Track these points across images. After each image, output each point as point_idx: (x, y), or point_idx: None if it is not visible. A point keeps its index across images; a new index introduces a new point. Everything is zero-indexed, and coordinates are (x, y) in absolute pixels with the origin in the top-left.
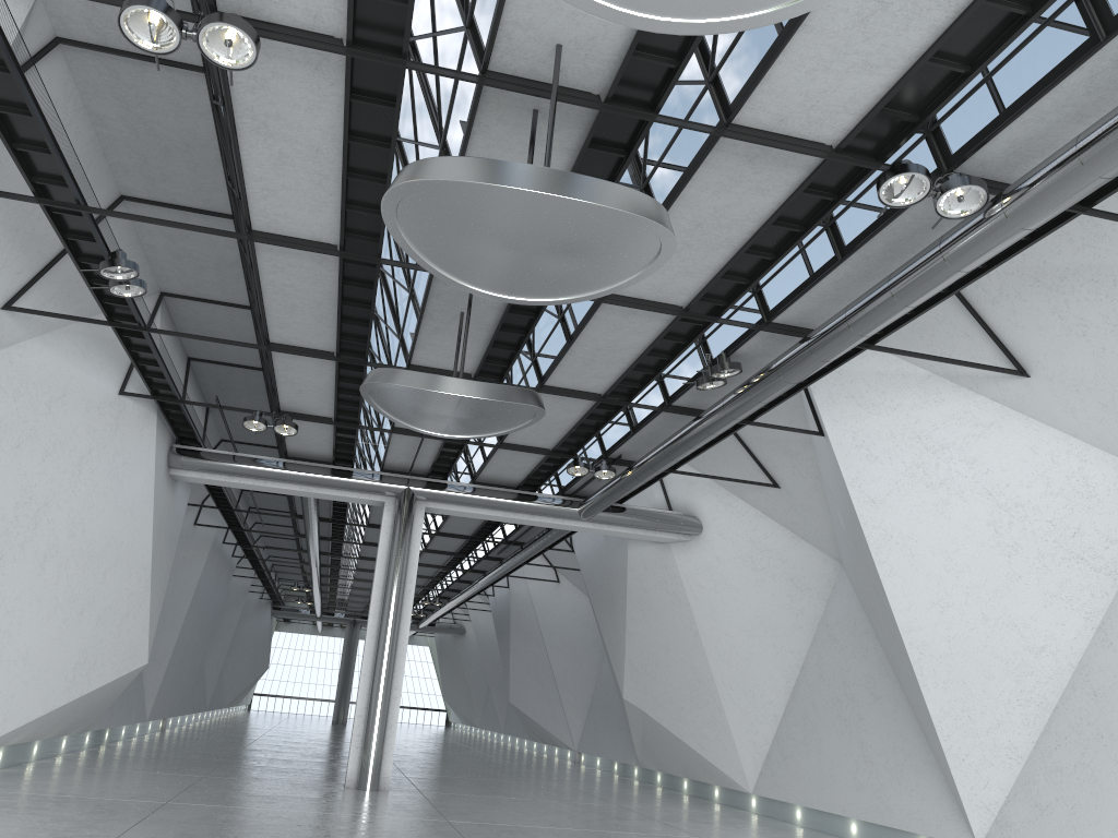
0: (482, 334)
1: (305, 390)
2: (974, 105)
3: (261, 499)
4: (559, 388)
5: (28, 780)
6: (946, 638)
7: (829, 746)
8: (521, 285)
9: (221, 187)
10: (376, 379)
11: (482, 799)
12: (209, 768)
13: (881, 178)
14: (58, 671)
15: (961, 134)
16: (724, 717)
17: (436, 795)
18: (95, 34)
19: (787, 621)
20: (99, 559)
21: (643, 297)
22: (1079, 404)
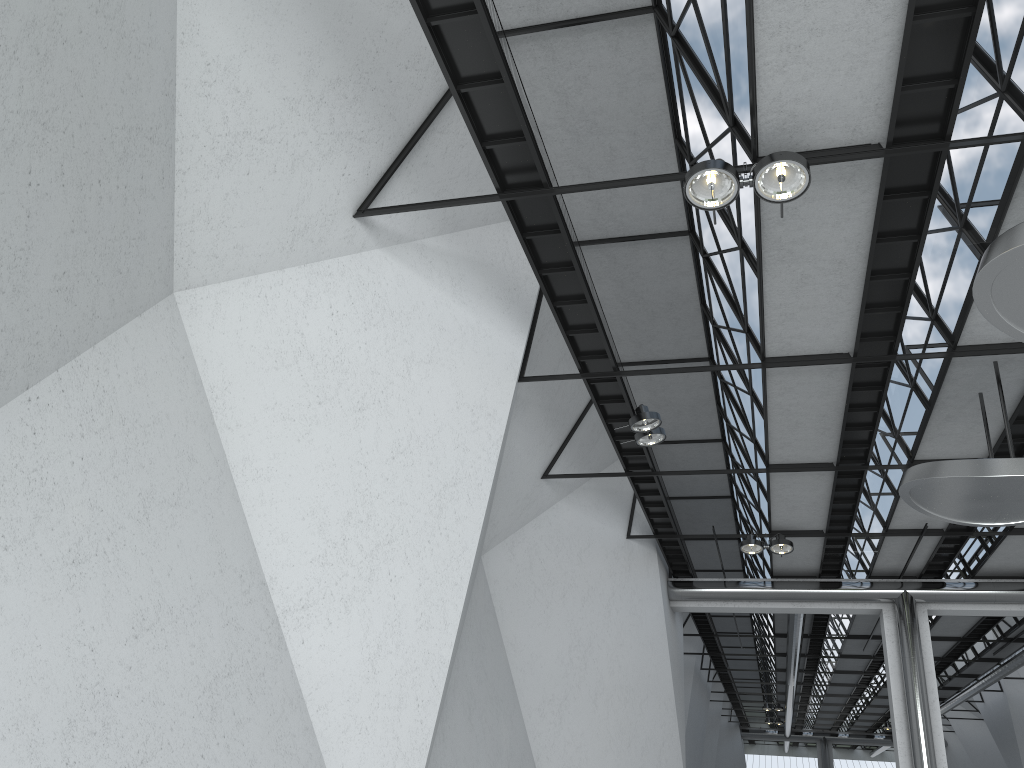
0: (1000, 412)
1: (798, 505)
2: None
3: (724, 623)
4: None
5: None
6: None
7: None
8: None
9: (698, 334)
10: (920, 475)
11: None
12: None
13: None
14: None
15: None
16: None
17: None
18: (598, 230)
19: None
20: (634, 692)
21: None
22: None
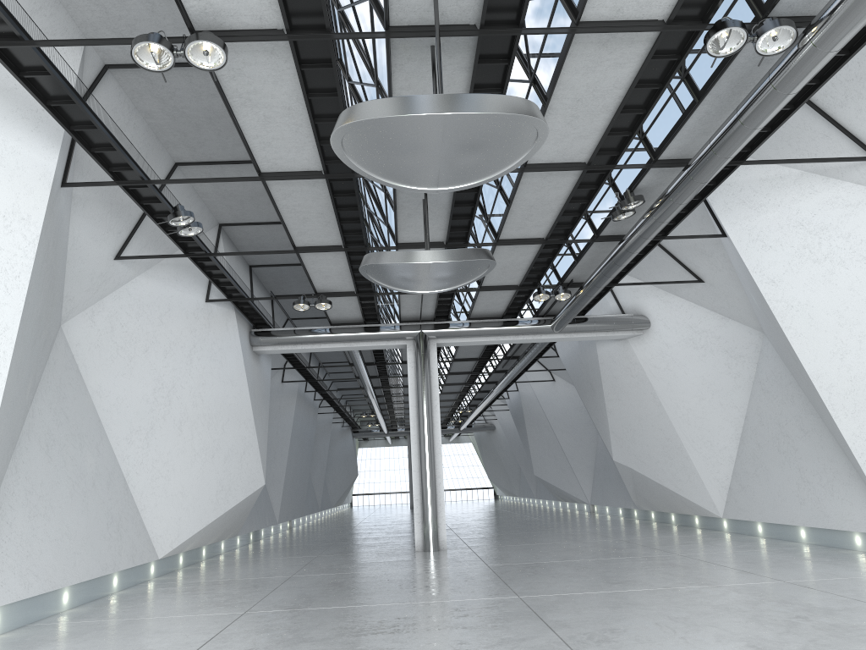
0: (442, 212)
1: (329, 275)
2: None
3: (326, 356)
4: (511, 240)
5: (201, 573)
6: (848, 379)
7: (774, 474)
8: (444, 179)
9: (239, 142)
10: (367, 261)
11: (514, 547)
12: (321, 550)
13: (706, 37)
14: (206, 498)
15: None
16: (691, 463)
17: (480, 549)
18: (129, 56)
19: (728, 383)
20: (217, 418)
21: (553, 161)
22: None
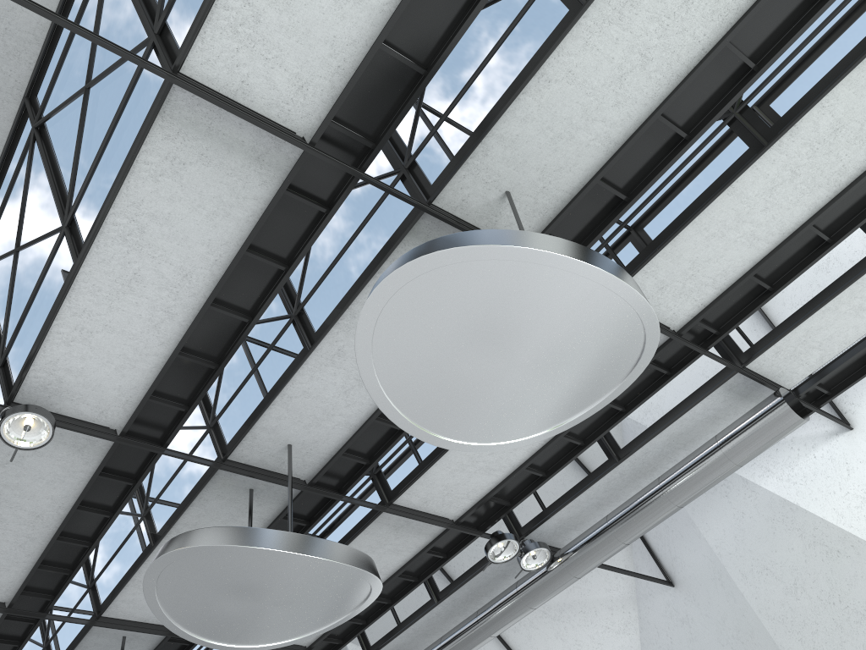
0: None
1: None
2: (535, 495)
3: None
4: None
5: None
6: None
7: None
8: (245, 633)
9: None
10: None
11: None
12: None
13: (489, 542)
14: None
15: (527, 513)
16: None
17: None
18: None
19: None
20: None
21: None
22: None
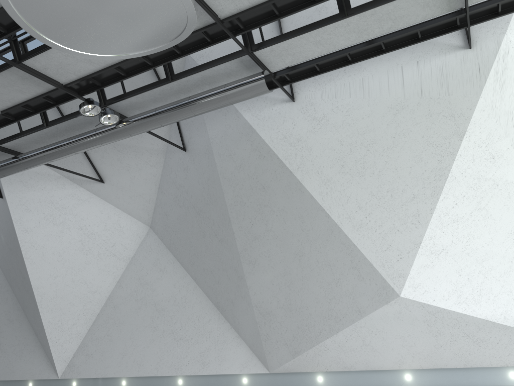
0: None
1: None
2: (119, 84)
3: None
4: None
5: None
6: (55, 290)
7: None
8: None
9: None
10: None
11: None
12: None
13: (83, 103)
14: None
15: (112, 93)
16: None
17: None
18: None
19: None
20: None
21: None
22: (121, 195)
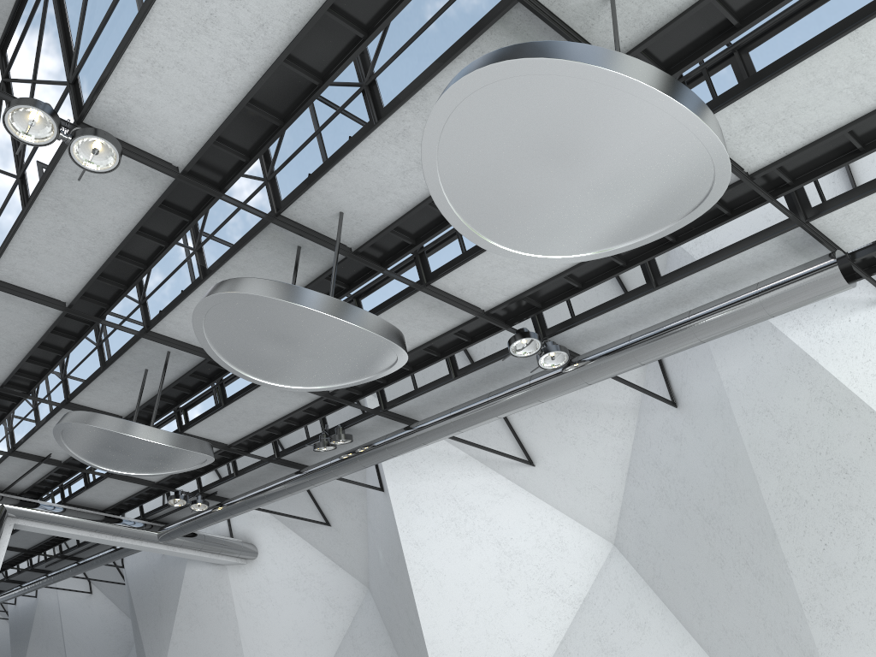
0: (153, 387)
1: None
2: (567, 302)
3: None
4: (194, 436)
5: None
6: (459, 649)
7: None
8: (279, 374)
9: None
10: (79, 420)
11: None
12: None
13: (513, 337)
14: None
15: (555, 317)
16: None
17: None
18: None
19: (319, 633)
20: None
21: None
22: (563, 487)
